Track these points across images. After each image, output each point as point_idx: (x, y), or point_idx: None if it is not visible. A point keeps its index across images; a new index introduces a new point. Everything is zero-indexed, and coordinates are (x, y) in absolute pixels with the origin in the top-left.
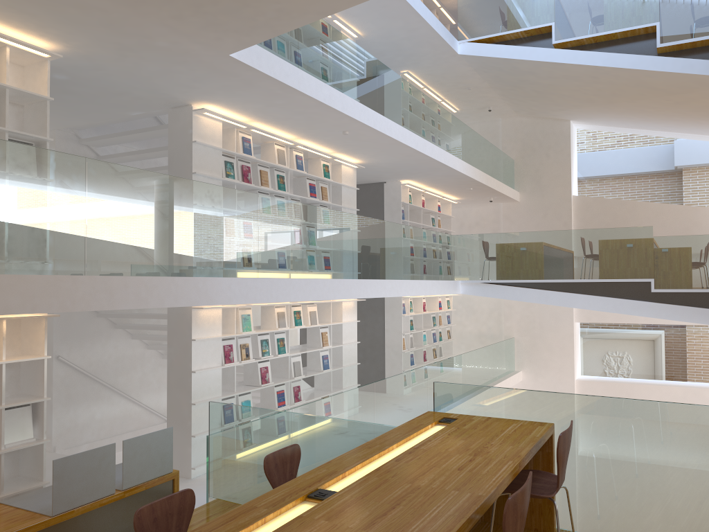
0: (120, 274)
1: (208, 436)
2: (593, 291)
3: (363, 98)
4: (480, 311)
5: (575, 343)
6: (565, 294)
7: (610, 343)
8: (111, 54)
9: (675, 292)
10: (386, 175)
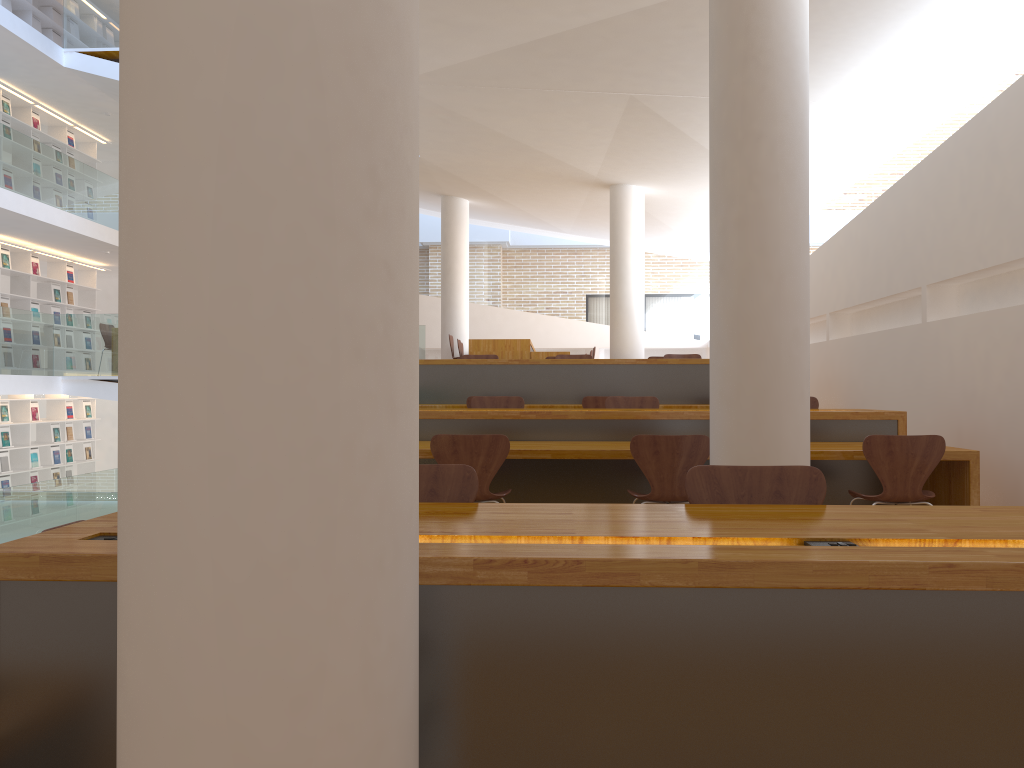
0: None
1: None
2: None
3: None
4: None
5: None
6: None
7: None
8: None
9: None
10: None
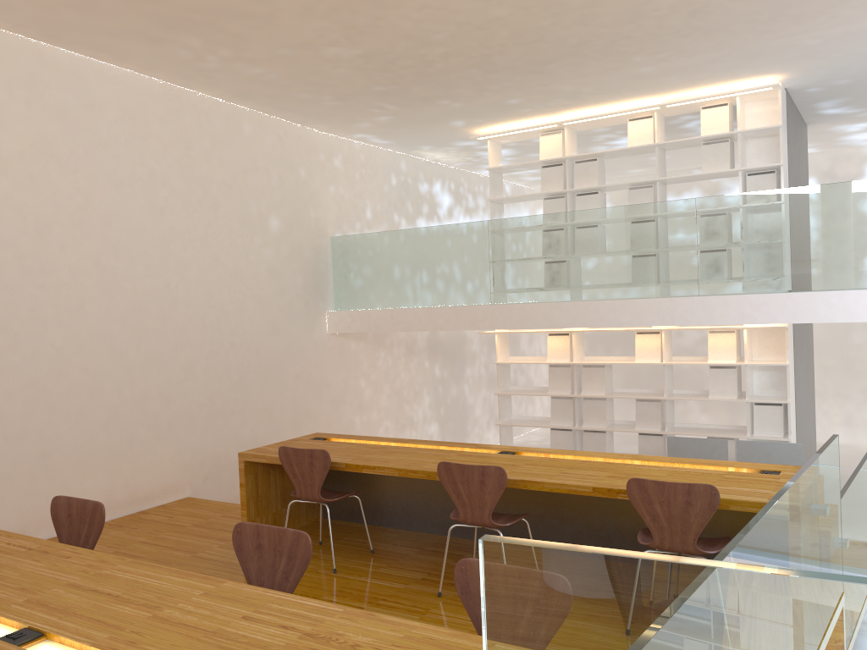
0: (735, 293)
1: None
2: None
3: None
4: None
5: None
6: None
7: None
8: (813, 61)
9: None
10: None
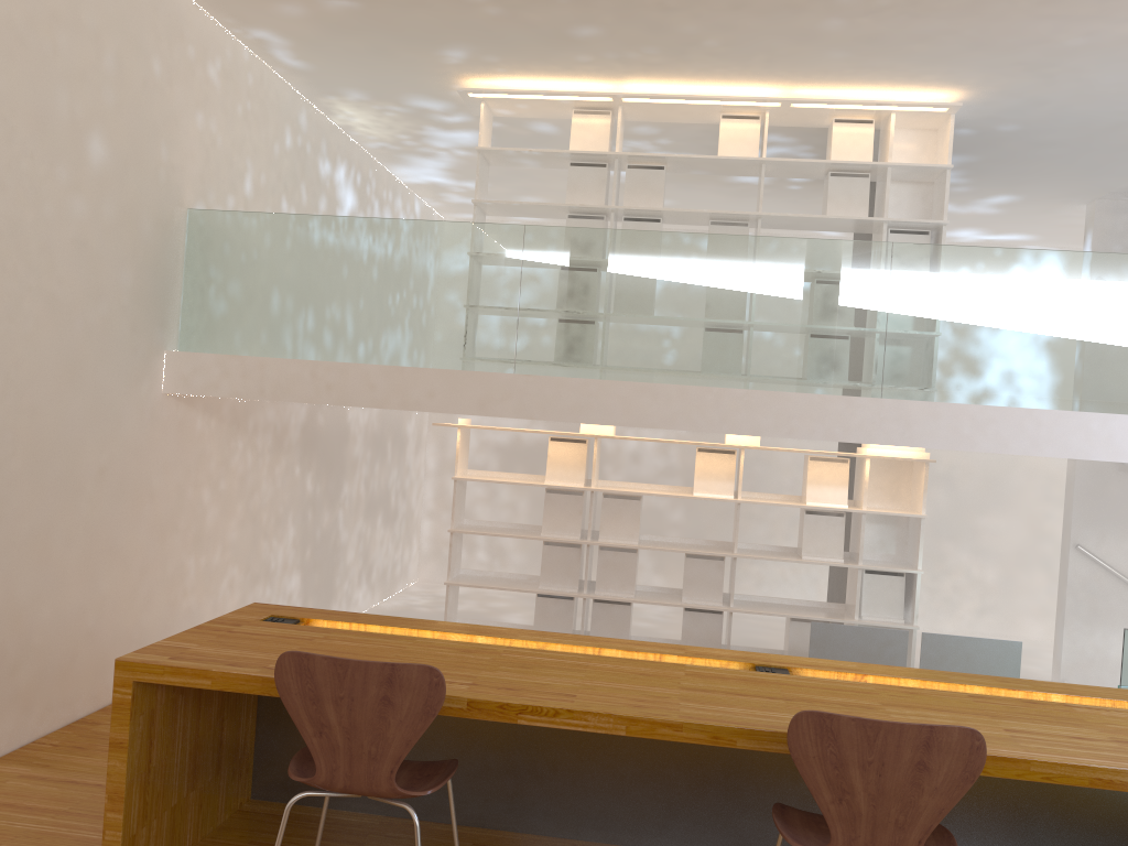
0: (940, 400)
1: (1119, 686)
2: None
3: None
4: None
5: None
6: None
7: None
8: (1028, 79)
9: None
10: None
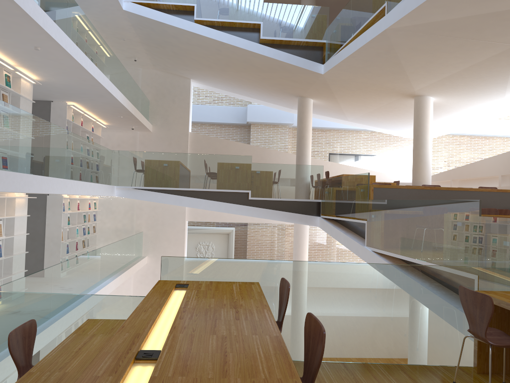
0: None
1: None
2: (212, 197)
3: (57, 21)
4: (117, 212)
5: (185, 236)
6: (194, 198)
7: (208, 235)
8: None
9: (261, 200)
10: (55, 95)
